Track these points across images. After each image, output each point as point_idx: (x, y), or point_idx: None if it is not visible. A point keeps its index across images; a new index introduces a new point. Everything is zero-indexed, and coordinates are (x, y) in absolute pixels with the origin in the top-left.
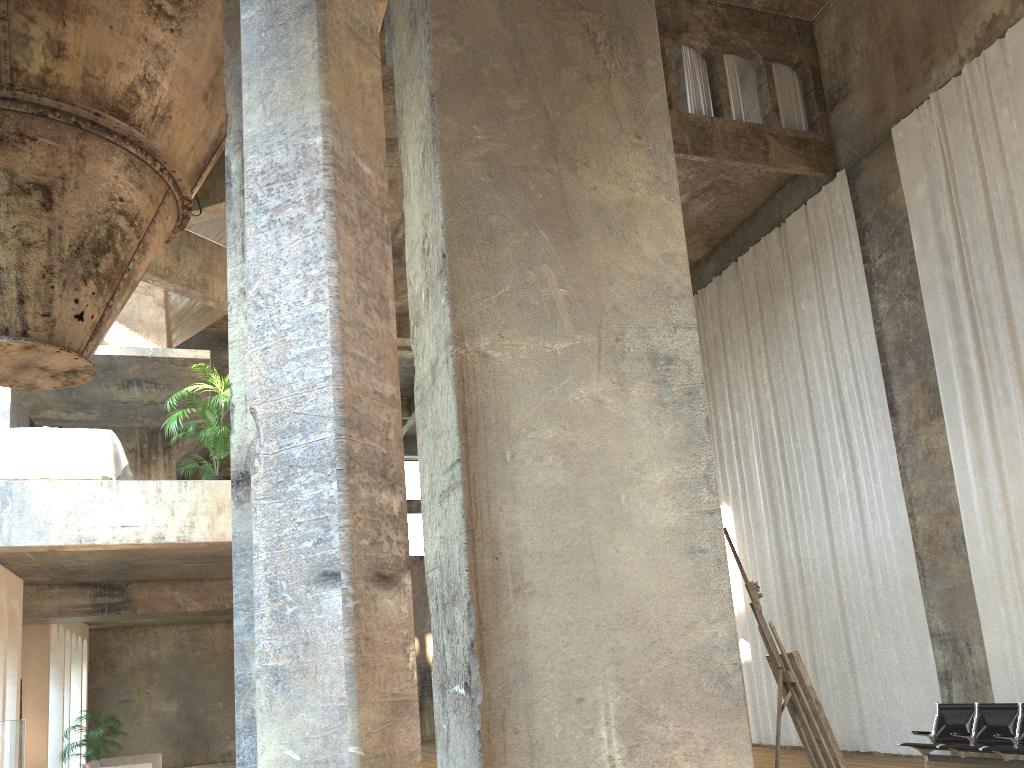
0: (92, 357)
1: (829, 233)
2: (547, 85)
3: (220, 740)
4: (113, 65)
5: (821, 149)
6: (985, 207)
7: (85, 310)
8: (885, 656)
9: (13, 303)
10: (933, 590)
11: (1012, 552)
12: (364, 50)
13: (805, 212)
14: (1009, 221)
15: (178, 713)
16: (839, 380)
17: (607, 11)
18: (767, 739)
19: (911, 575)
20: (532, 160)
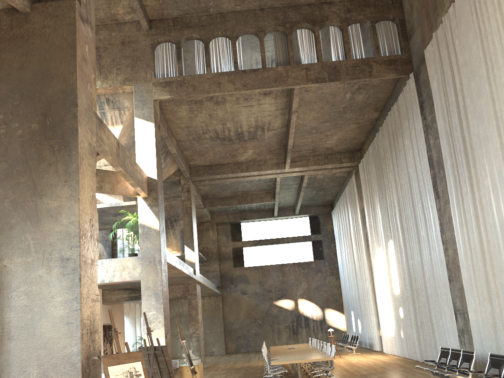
0: None
1: (410, 105)
2: (35, 170)
3: (209, 346)
4: None
5: (404, 62)
6: (453, 92)
7: None
8: (440, 320)
9: None
10: (456, 287)
11: (472, 271)
12: None
13: (403, 94)
14: (461, 100)
15: None
16: (419, 180)
17: (59, 137)
18: (411, 356)
19: (446, 280)
20: (27, 198)
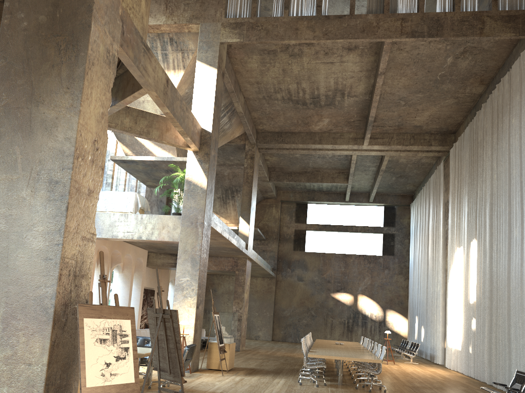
0: (145, 161)
1: None
2: (35, 72)
3: (255, 330)
4: None
5: None
6: None
7: None
8: (521, 338)
9: None
10: None
11: None
12: None
13: (519, 61)
14: None
15: None
16: (522, 167)
17: (68, 34)
18: (477, 376)
19: None
20: (22, 104)
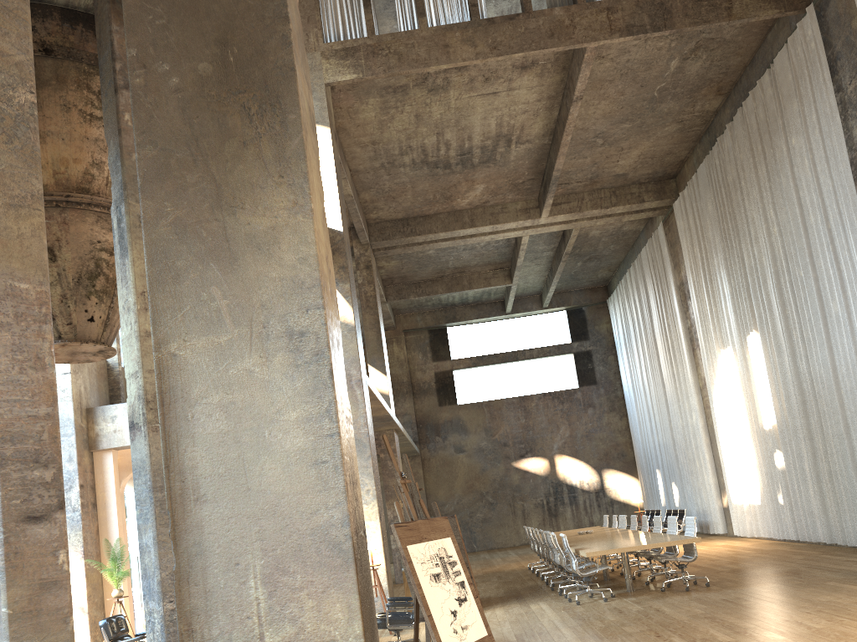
0: None
1: (806, 68)
2: (215, 158)
3: None
4: (70, 162)
5: None
6: None
7: (94, 315)
8: None
9: None
10: None
11: None
12: (24, 211)
13: (787, 51)
14: None
15: None
16: (826, 209)
17: (259, 88)
18: (803, 536)
19: None
20: (205, 215)
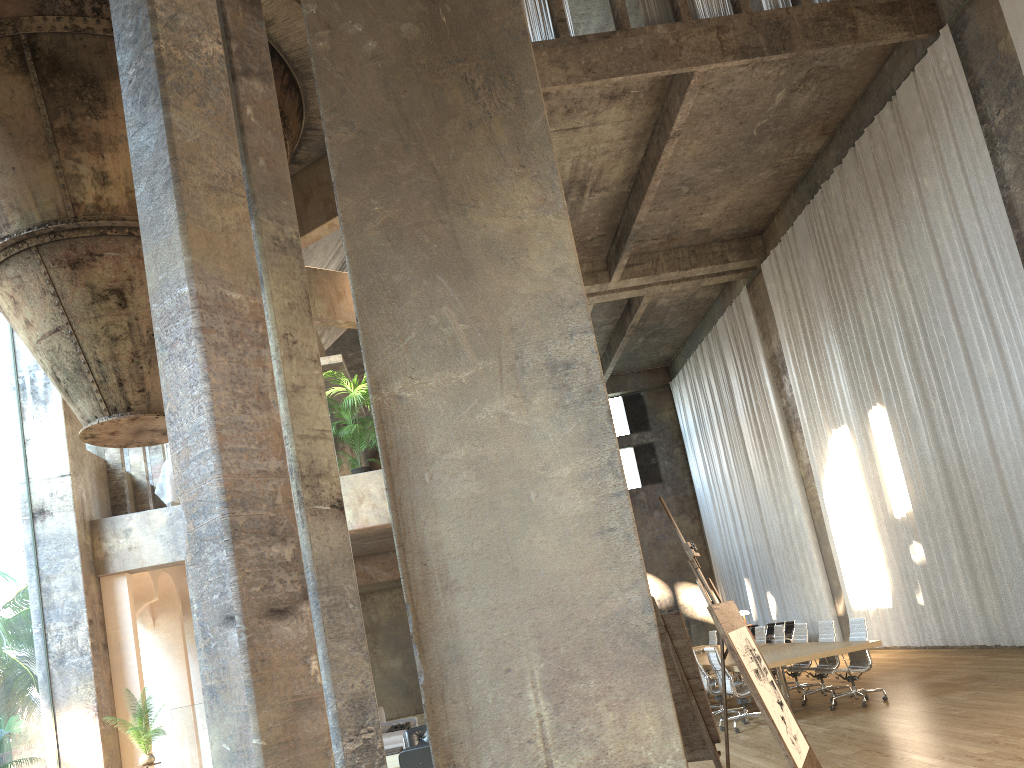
0: None
1: (941, 98)
2: (433, 143)
3: None
4: None
5: (920, 7)
6: None
7: None
8: None
9: (115, 387)
10: None
11: None
12: (226, 196)
13: (914, 80)
14: None
15: (403, 668)
16: (973, 257)
17: (483, 55)
18: (952, 640)
19: None
20: (425, 216)
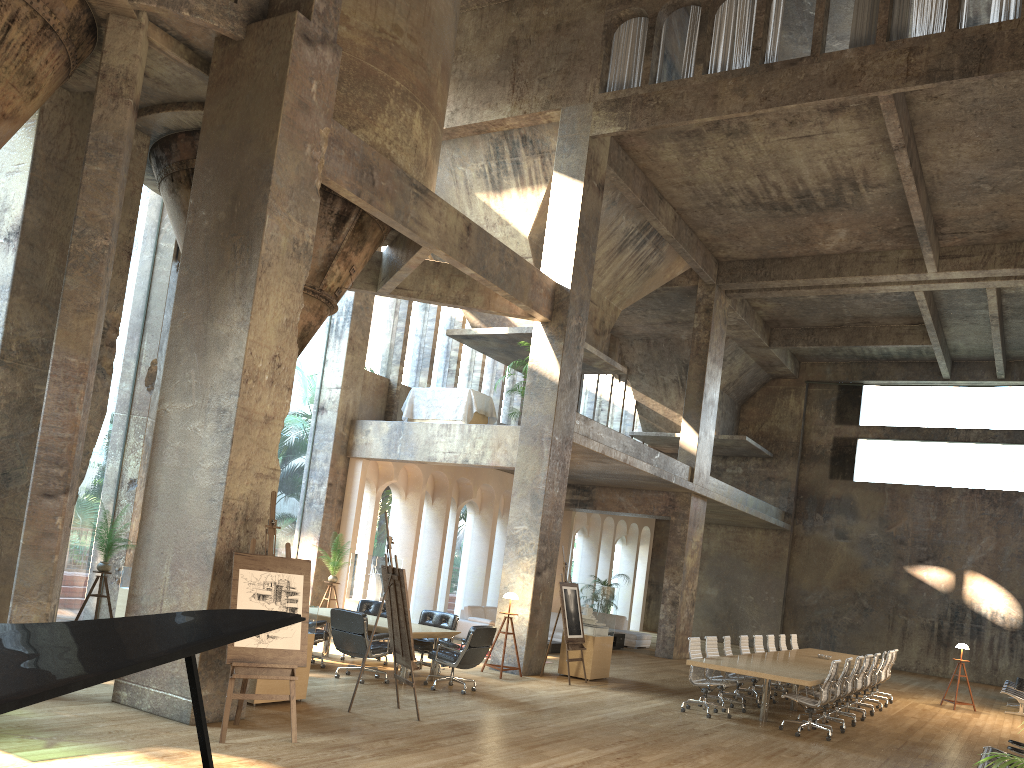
0: (496, 335)
1: None
2: (212, 280)
3: (747, 627)
4: None
5: None
6: None
7: None
8: None
9: None
10: None
11: None
12: (83, 314)
13: None
14: None
15: (717, 598)
16: None
17: (244, 232)
18: None
19: None
20: (199, 319)
